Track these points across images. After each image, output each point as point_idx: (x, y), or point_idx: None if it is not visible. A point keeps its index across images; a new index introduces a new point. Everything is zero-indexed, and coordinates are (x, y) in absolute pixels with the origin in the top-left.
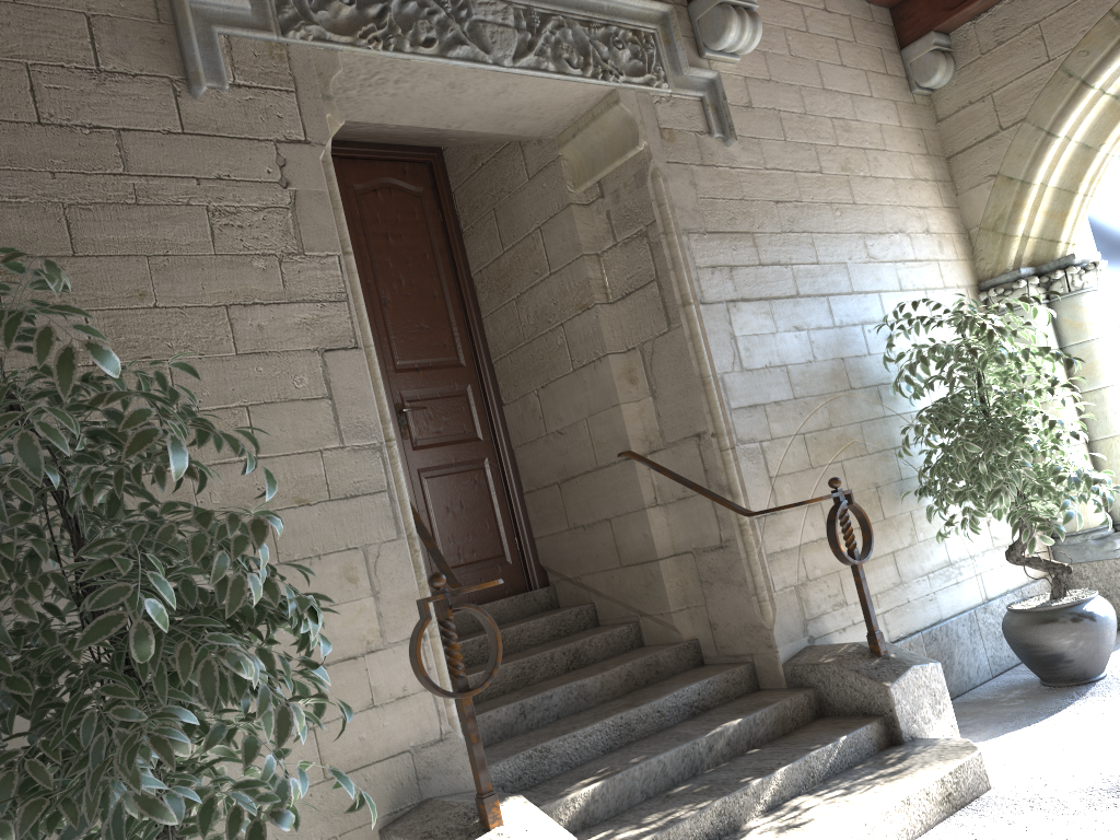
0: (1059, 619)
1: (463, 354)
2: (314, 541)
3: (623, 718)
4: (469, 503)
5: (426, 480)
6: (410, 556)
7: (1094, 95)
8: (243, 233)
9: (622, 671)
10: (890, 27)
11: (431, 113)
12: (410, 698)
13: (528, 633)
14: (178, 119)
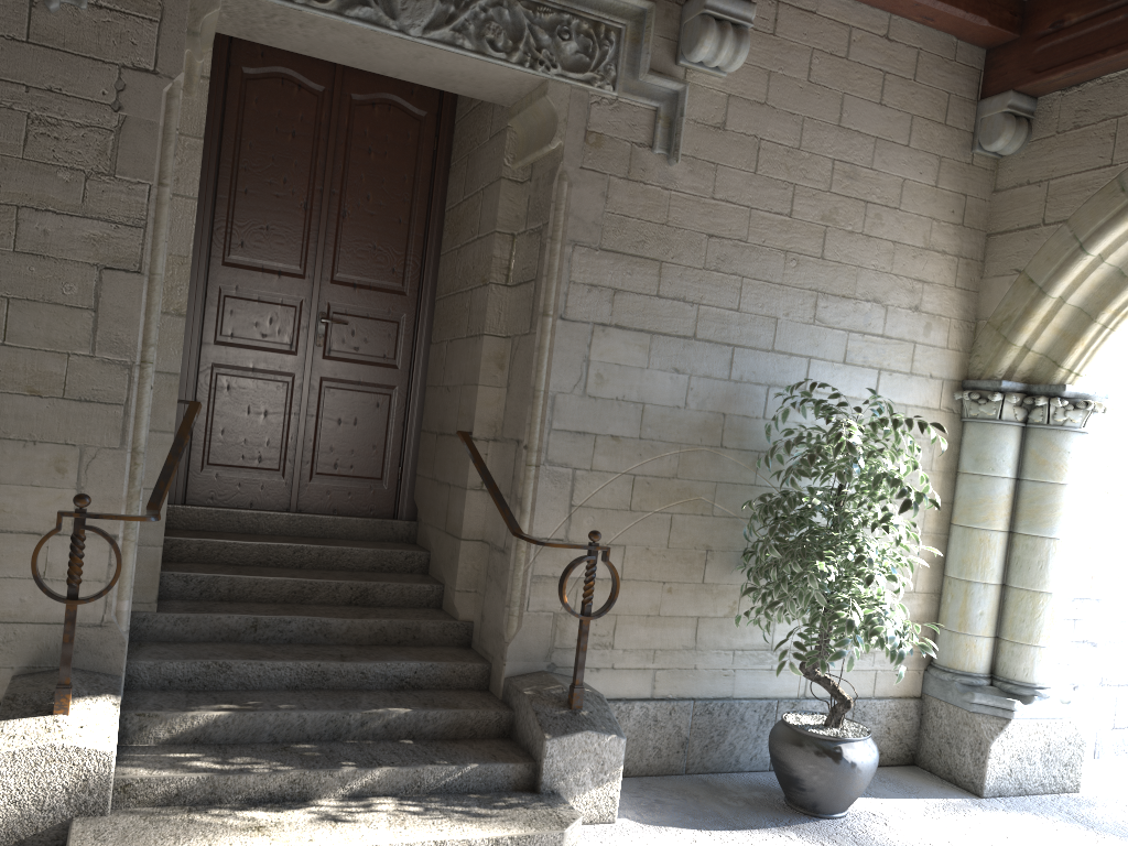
0: (805, 746)
1: (409, 284)
2: (34, 428)
3: (321, 666)
4: (363, 422)
5: (325, 389)
6: (129, 466)
7: None
8: (57, 145)
9: (376, 624)
10: (978, 72)
11: (357, 58)
12: (82, 583)
13: (349, 557)
14: (26, 28)
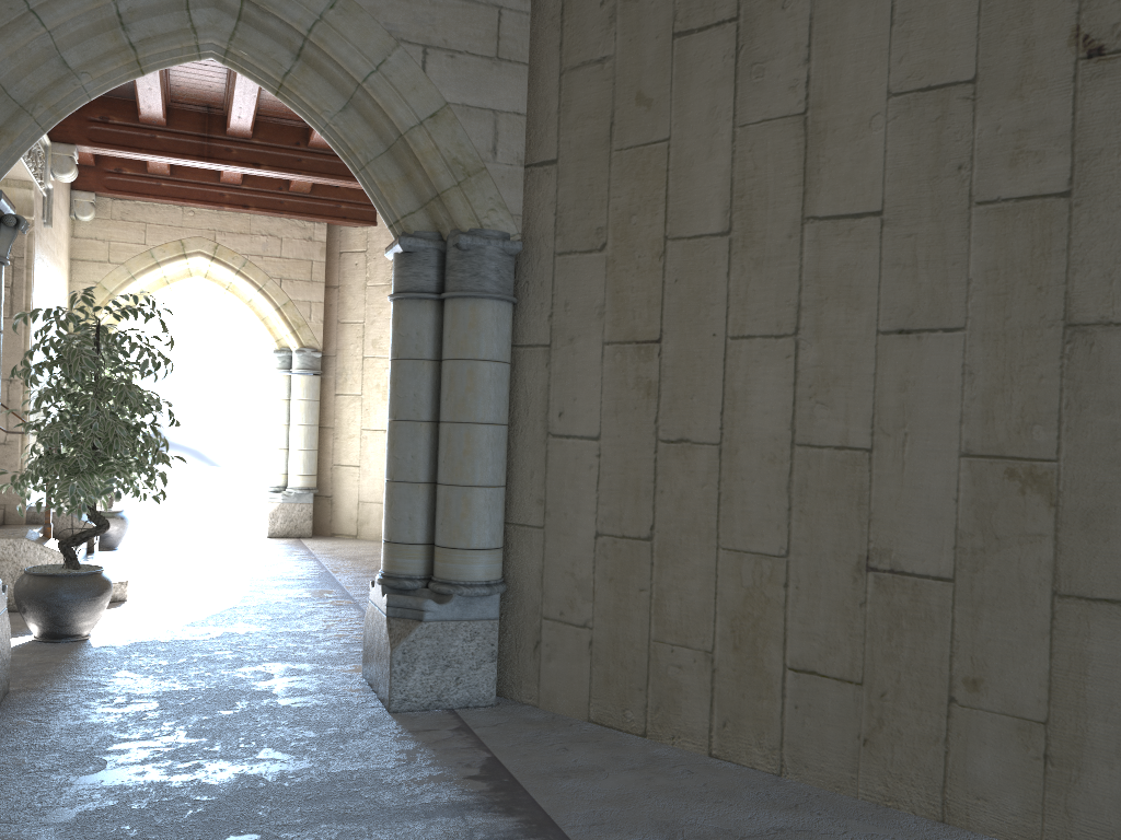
0: (116, 516)
1: None
2: None
3: None
4: None
5: None
6: None
7: (158, 271)
8: None
9: None
10: None
11: None
12: None
13: None
14: None
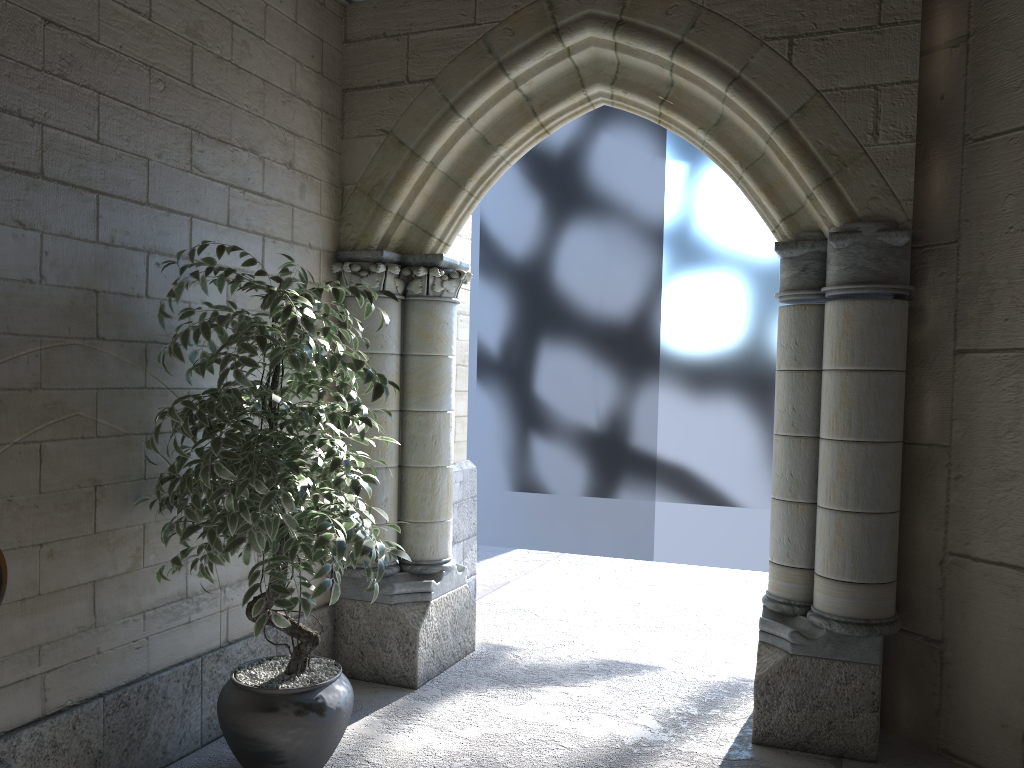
0: (281, 710)
1: None
2: None
3: None
4: None
5: None
6: None
7: (507, 86)
8: None
9: None
10: None
11: None
12: None
13: None
14: None
